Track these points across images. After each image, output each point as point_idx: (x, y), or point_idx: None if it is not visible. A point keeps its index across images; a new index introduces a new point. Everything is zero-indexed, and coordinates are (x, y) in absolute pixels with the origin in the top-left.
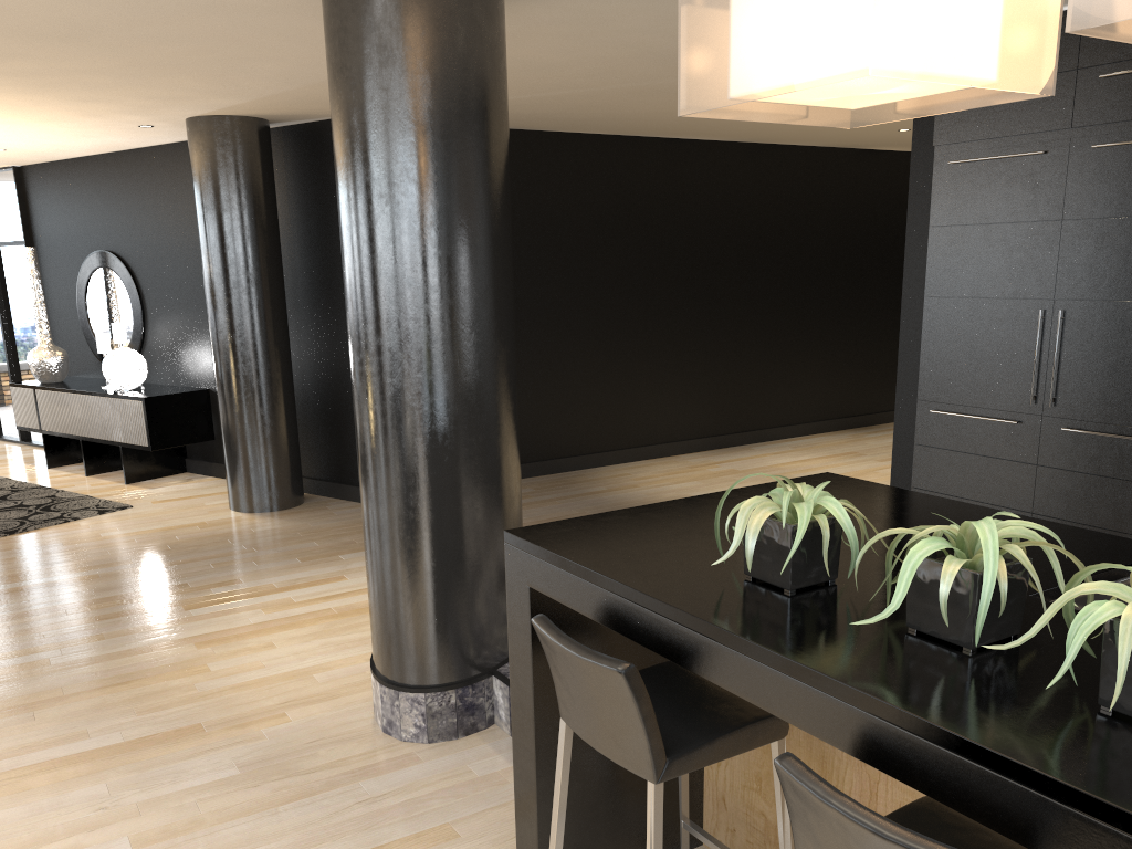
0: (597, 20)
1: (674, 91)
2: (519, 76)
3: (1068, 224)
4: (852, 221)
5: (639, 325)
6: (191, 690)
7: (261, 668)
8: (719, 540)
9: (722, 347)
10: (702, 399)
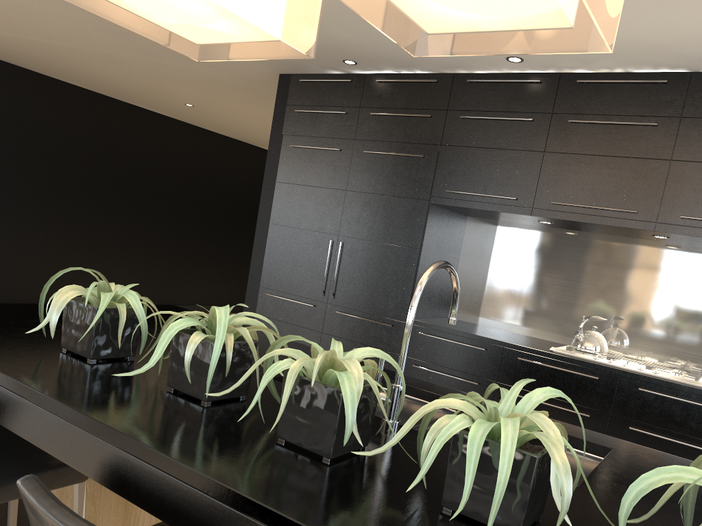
0: None
1: (129, 64)
2: (7, 15)
3: (349, 193)
4: (246, 187)
5: (95, 221)
6: None
7: None
8: (42, 318)
9: (154, 247)
10: (136, 279)
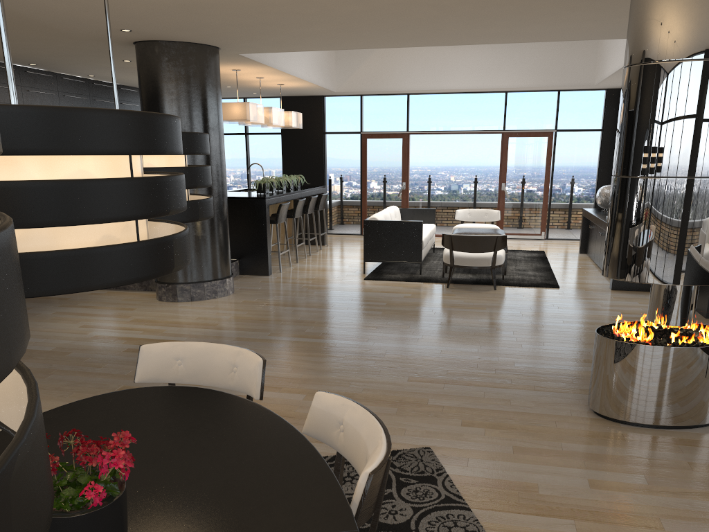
0: (76, 44)
1: None
2: None
3: None
4: None
5: None
6: (249, 313)
7: (218, 312)
8: (267, 188)
9: None
10: None
